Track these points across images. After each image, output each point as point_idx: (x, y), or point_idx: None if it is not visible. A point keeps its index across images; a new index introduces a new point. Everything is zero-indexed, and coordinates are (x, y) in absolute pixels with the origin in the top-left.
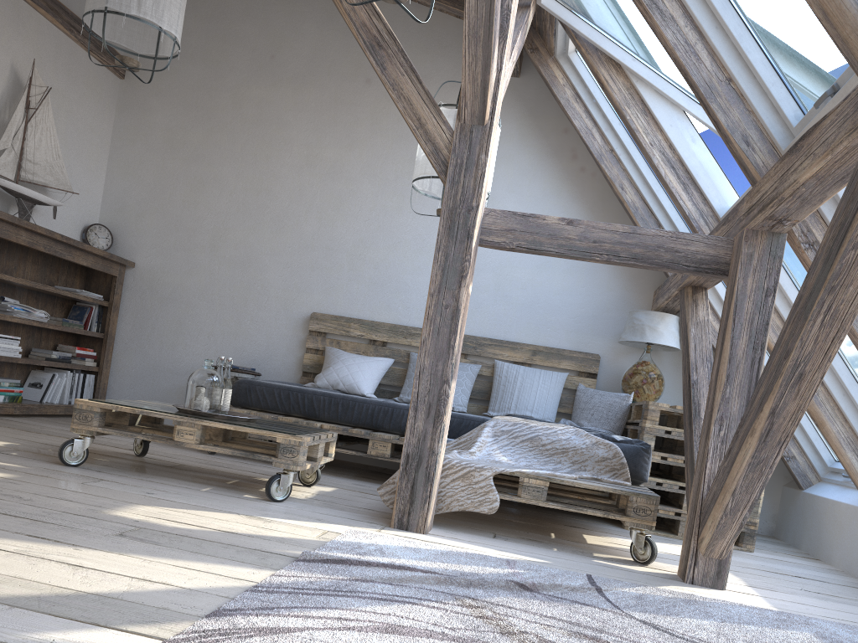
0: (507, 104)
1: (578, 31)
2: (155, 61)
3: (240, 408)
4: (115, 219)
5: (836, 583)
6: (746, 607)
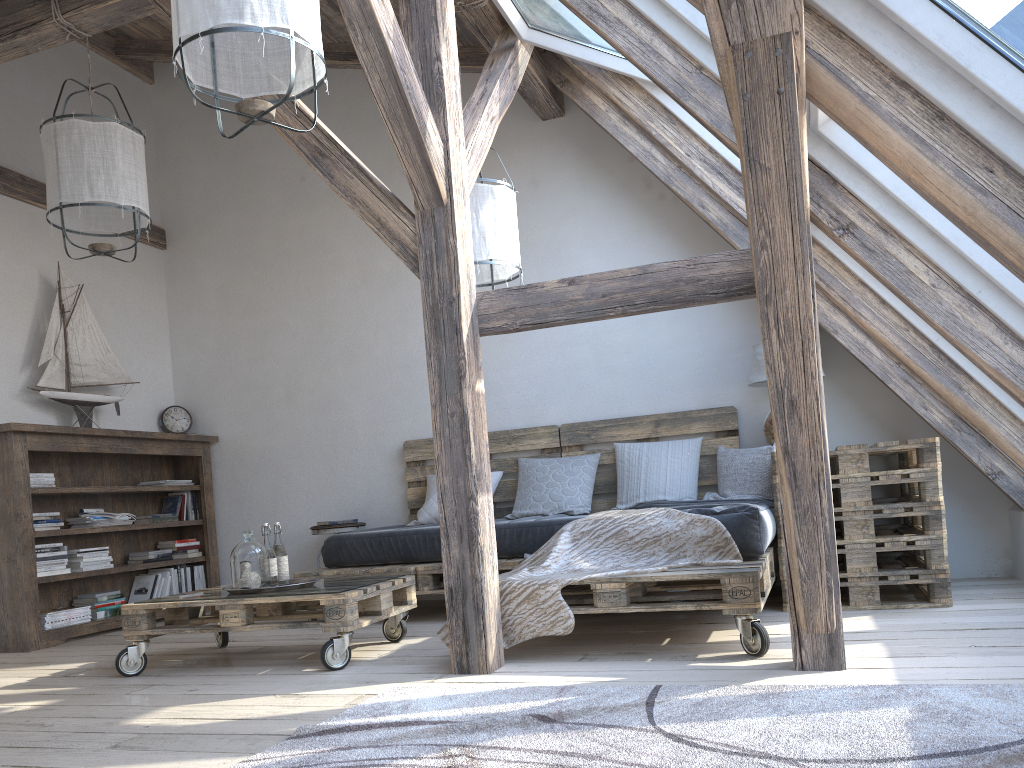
0: (558, 149)
1: (571, 55)
2: (135, 236)
3: (337, 567)
4: (189, 396)
5: None
6: (849, 688)
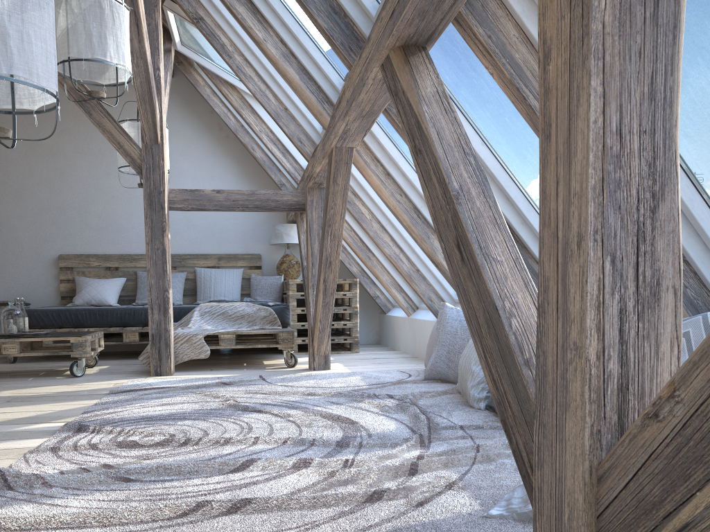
0: (169, 96)
1: (204, 66)
2: None
3: None
4: None
5: (394, 357)
6: (336, 373)
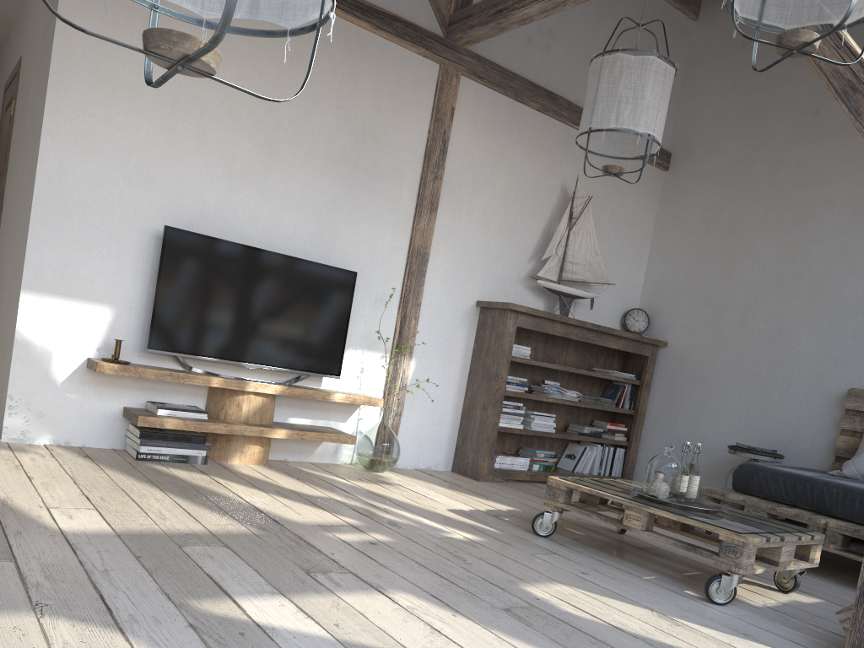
0: None
1: None
2: (643, 160)
3: (743, 493)
4: (652, 302)
5: None
6: None
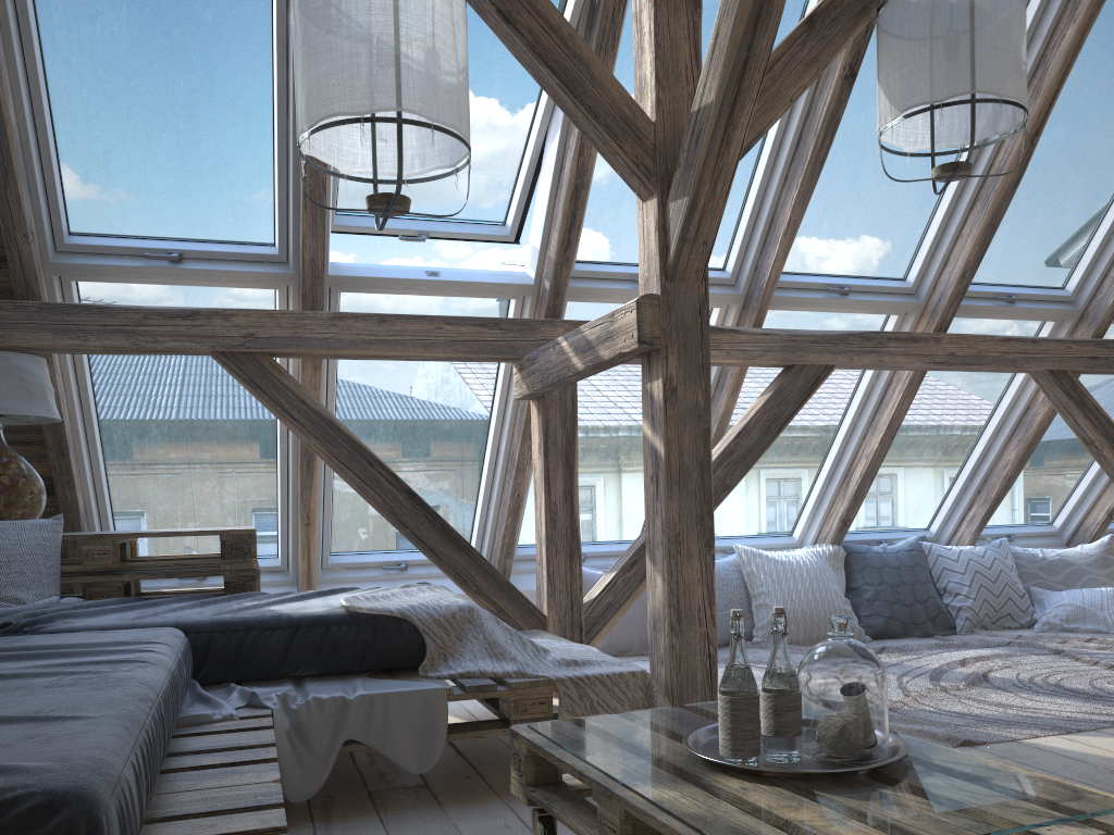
0: None
1: None
2: None
3: None
4: None
5: None
6: None
